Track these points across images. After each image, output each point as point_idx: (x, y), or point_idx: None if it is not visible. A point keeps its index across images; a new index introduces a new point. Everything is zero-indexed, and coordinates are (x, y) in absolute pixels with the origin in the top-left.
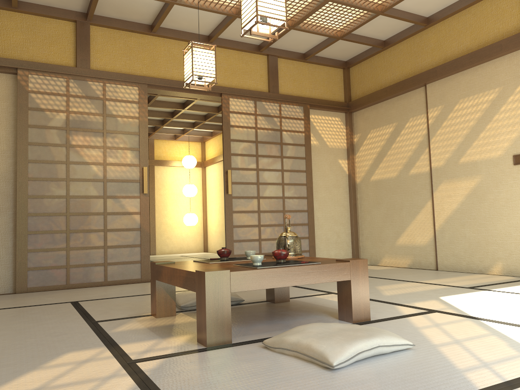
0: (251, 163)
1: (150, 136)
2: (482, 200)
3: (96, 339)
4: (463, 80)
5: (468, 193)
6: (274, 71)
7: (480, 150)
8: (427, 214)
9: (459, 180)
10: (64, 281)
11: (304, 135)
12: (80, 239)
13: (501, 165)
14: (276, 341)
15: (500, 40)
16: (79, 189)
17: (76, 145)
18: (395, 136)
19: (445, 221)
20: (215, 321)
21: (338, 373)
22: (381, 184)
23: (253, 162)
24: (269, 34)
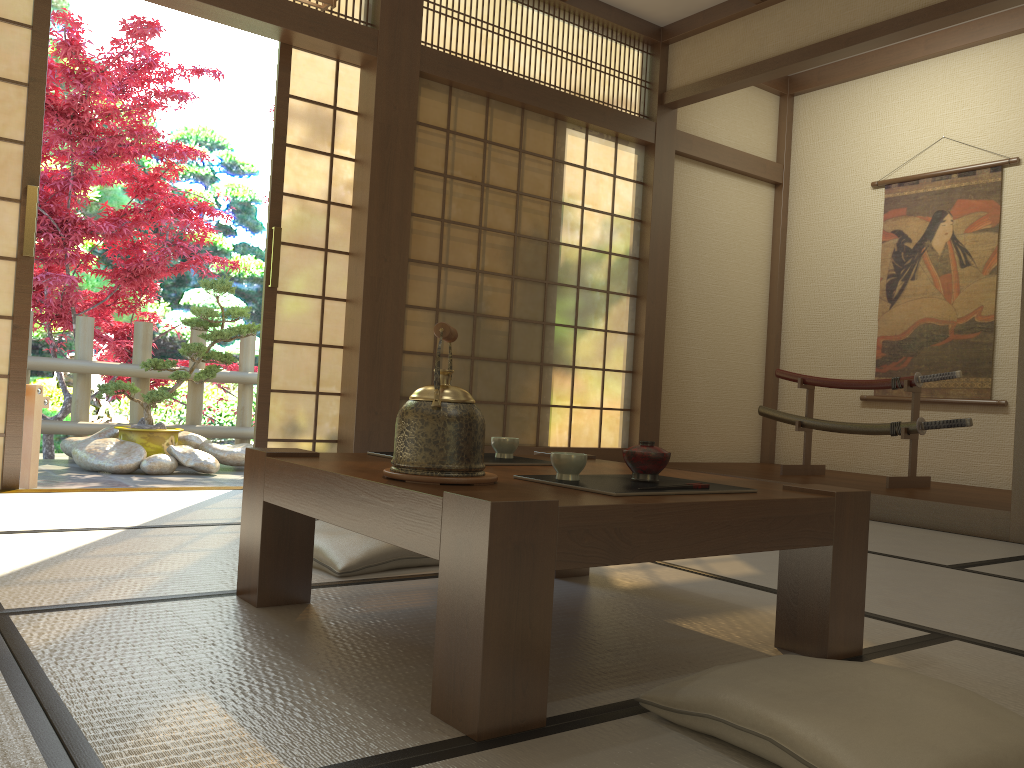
0: None
1: None
2: None
3: None
4: None
5: None
6: None
7: None
8: None
9: None
10: None
11: None
12: None
13: None
14: None
15: None
16: None
17: None
18: None
19: None
20: None
21: None
22: None
23: None
24: None
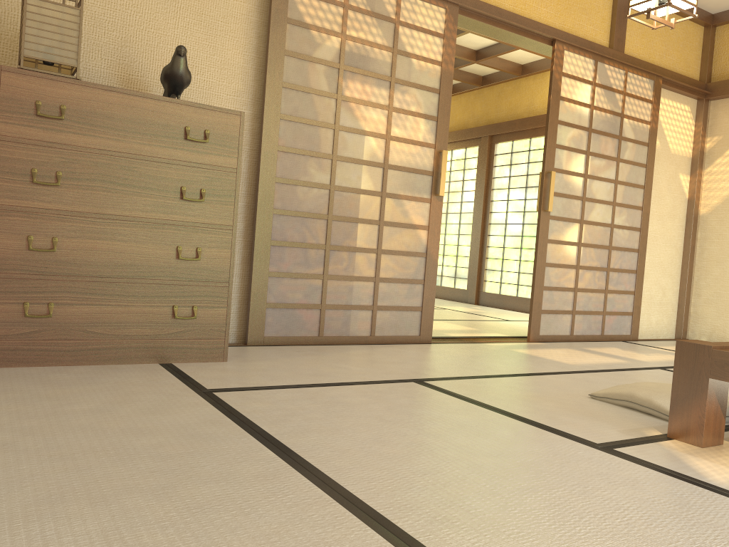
0: (578, 165)
1: None
2: None
3: None
4: None
5: None
6: (623, 14)
7: None
8: None
9: None
10: (316, 330)
11: (649, 128)
12: (344, 262)
13: None
14: None
15: None
16: (349, 177)
17: (350, 99)
18: None
19: None
20: None
21: None
22: None
23: (581, 163)
24: None
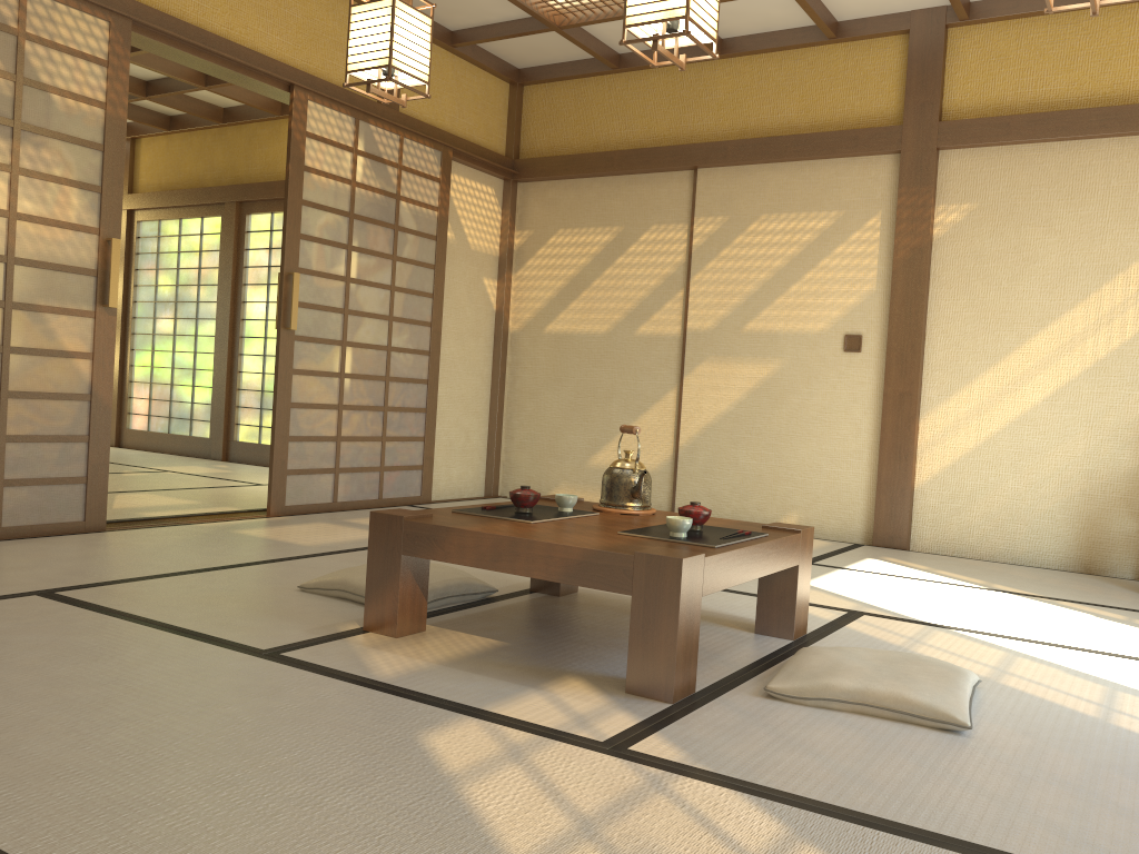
0: (336, 264)
1: None
2: (777, 404)
3: (397, 699)
4: (774, 181)
5: (753, 387)
6: None
7: (787, 314)
8: (664, 414)
9: (739, 361)
10: None
11: (437, 216)
12: None
13: (822, 348)
14: (807, 687)
15: (858, 129)
16: None
17: None
18: (615, 254)
19: (700, 431)
20: (684, 653)
21: (977, 738)
22: (569, 343)
23: (341, 262)
24: (676, 56)
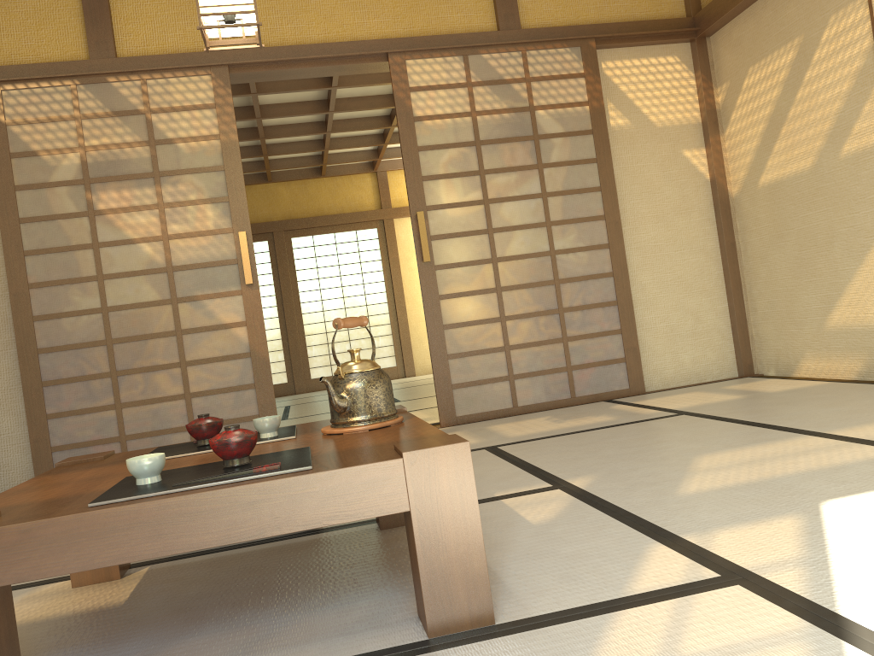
0: (469, 191)
1: (376, 167)
2: None
3: None
4: None
5: None
6: None
7: None
8: None
9: None
10: None
11: (589, 109)
12: (139, 386)
13: None
14: None
15: None
16: (124, 293)
17: (106, 211)
18: (802, 71)
19: None
20: None
21: None
22: (781, 191)
23: (475, 188)
24: None
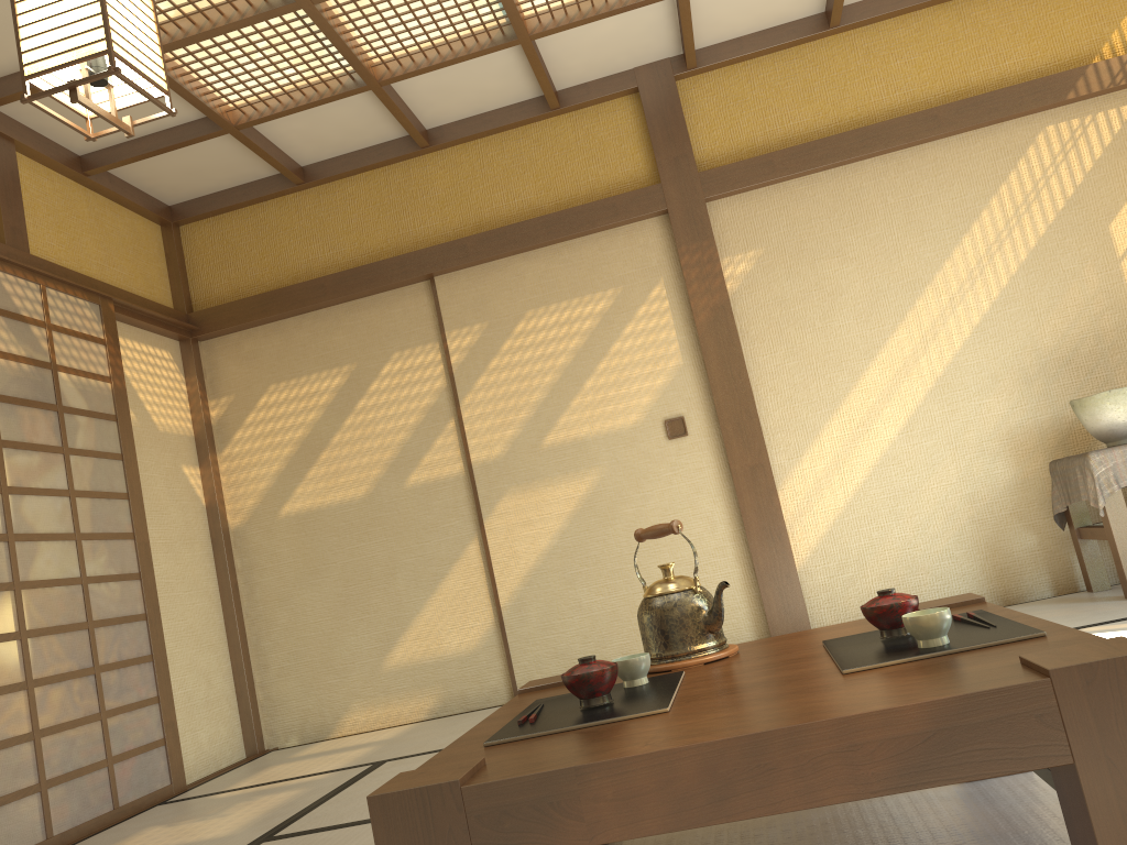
0: None
1: None
2: (609, 521)
3: None
4: (531, 272)
5: (574, 509)
6: (13, 184)
7: (590, 414)
8: (470, 573)
9: (548, 483)
10: None
11: (112, 388)
12: None
13: (643, 442)
14: None
15: (613, 196)
16: None
17: None
18: (354, 398)
19: (523, 581)
20: None
21: None
22: (318, 521)
23: None
24: None
